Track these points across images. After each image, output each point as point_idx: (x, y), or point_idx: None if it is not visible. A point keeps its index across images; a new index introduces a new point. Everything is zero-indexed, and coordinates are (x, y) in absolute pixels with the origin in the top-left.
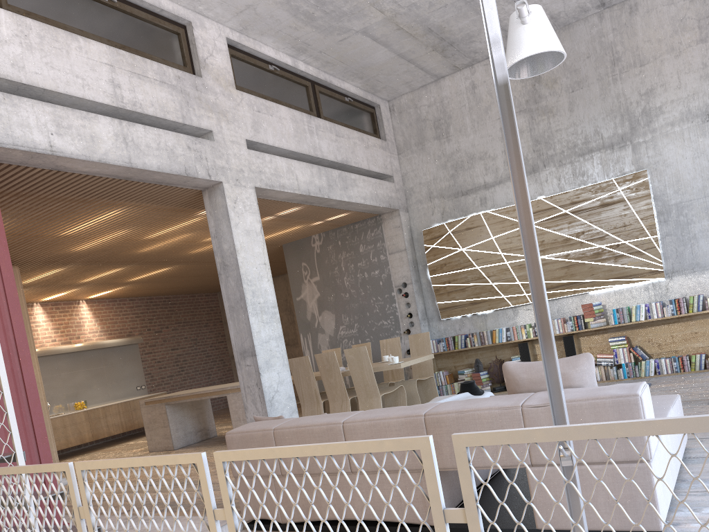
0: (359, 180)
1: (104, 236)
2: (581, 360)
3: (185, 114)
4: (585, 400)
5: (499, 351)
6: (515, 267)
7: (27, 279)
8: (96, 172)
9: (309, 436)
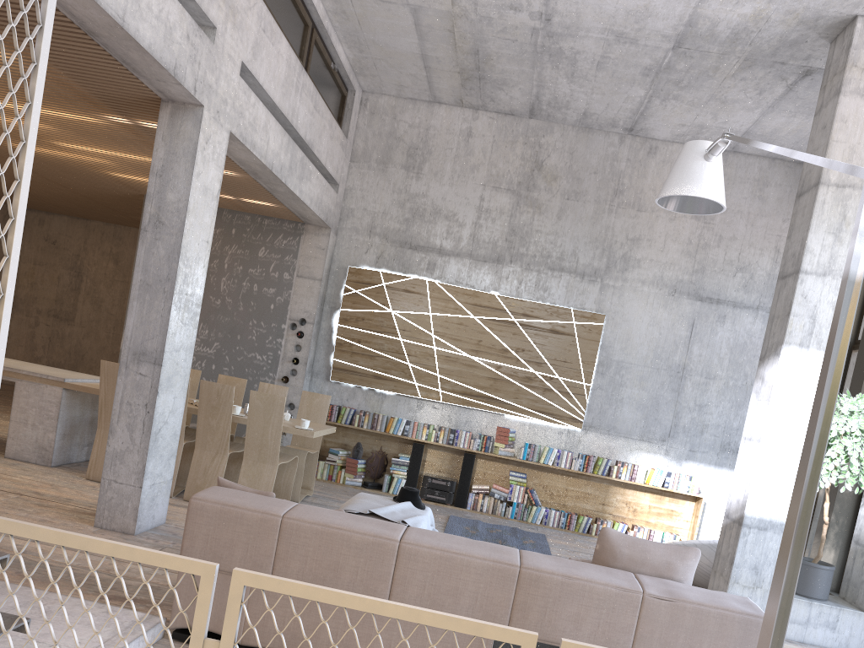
0: (314, 174)
1: None
2: (690, 554)
3: None
4: (714, 607)
5: (385, 442)
6: (441, 356)
7: None
8: (61, 2)
9: (340, 543)
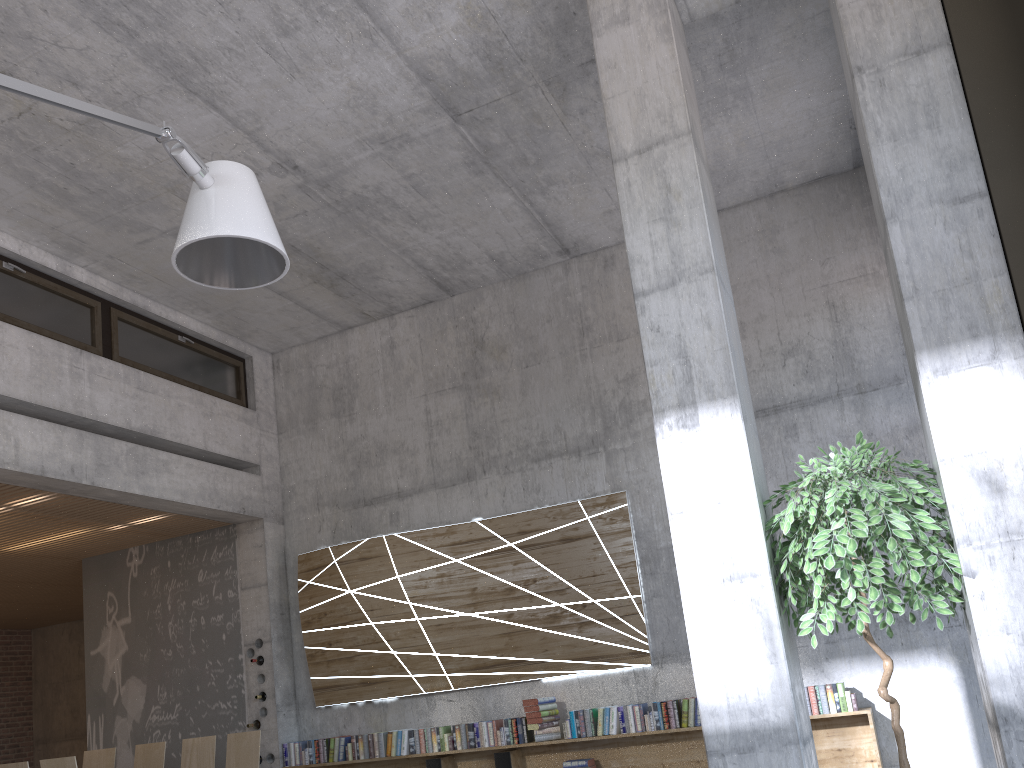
0: (177, 463)
1: None
2: None
3: None
4: None
5: None
6: (431, 627)
7: None
8: None
9: None
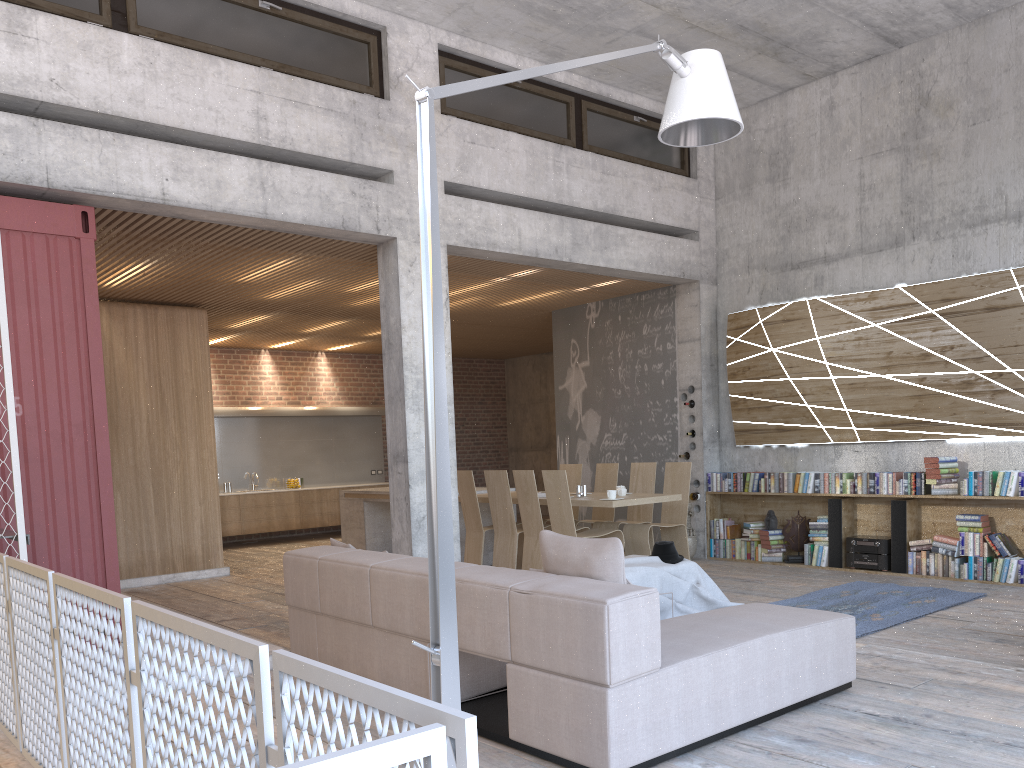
0: (631, 237)
1: (292, 286)
2: (607, 546)
3: (355, 150)
4: (562, 596)
5: (807, 505)
6: (843, 385)
7: (234, 323)
8: (228, 222)
9: (343, 574)
